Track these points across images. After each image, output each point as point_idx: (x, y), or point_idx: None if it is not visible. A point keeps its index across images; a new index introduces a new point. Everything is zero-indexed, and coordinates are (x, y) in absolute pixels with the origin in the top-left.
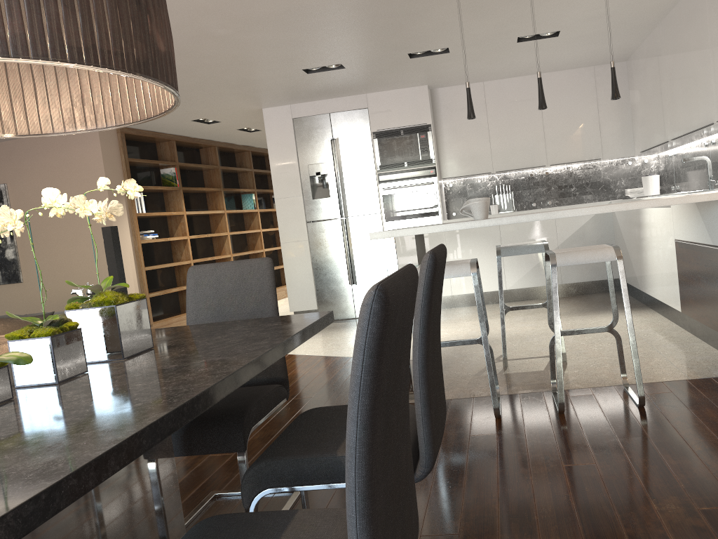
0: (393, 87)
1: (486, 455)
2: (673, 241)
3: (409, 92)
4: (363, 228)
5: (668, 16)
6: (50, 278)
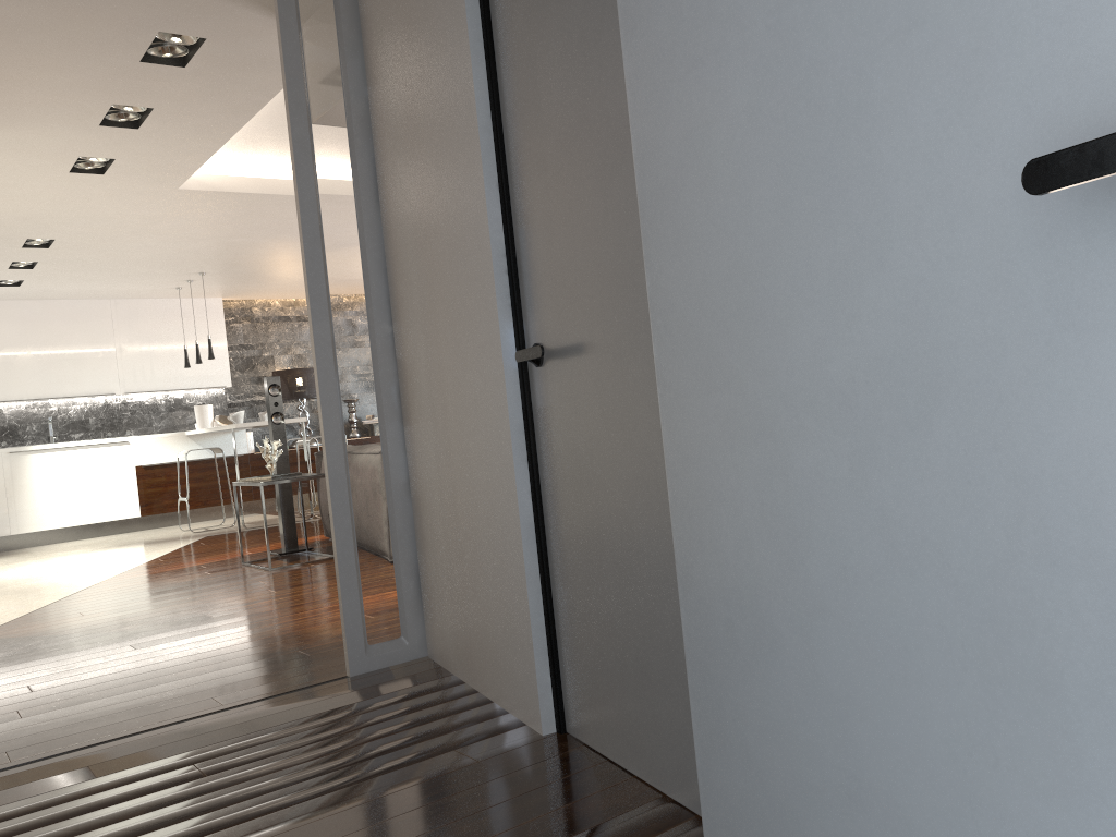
0: None
1: None
2: (132, 467)
3: None
4: None
5: (12, 302)
6: None
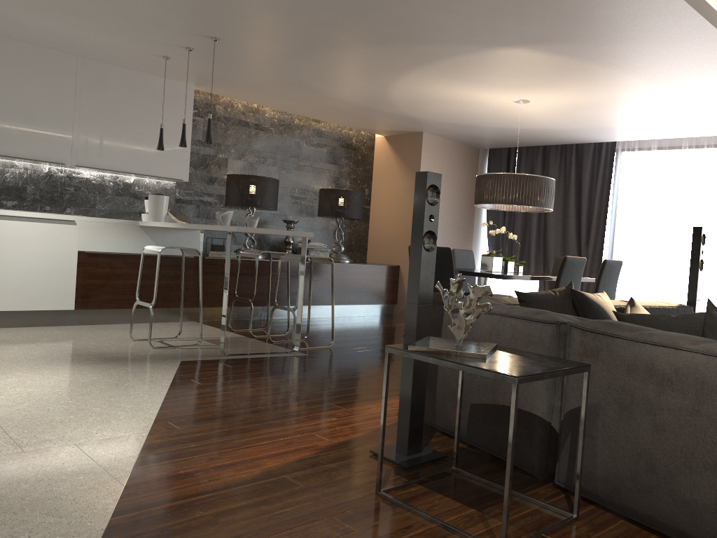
0: None
1: (346, 338)
2: (73, 252)
3: None
4: None
5: None
6: None
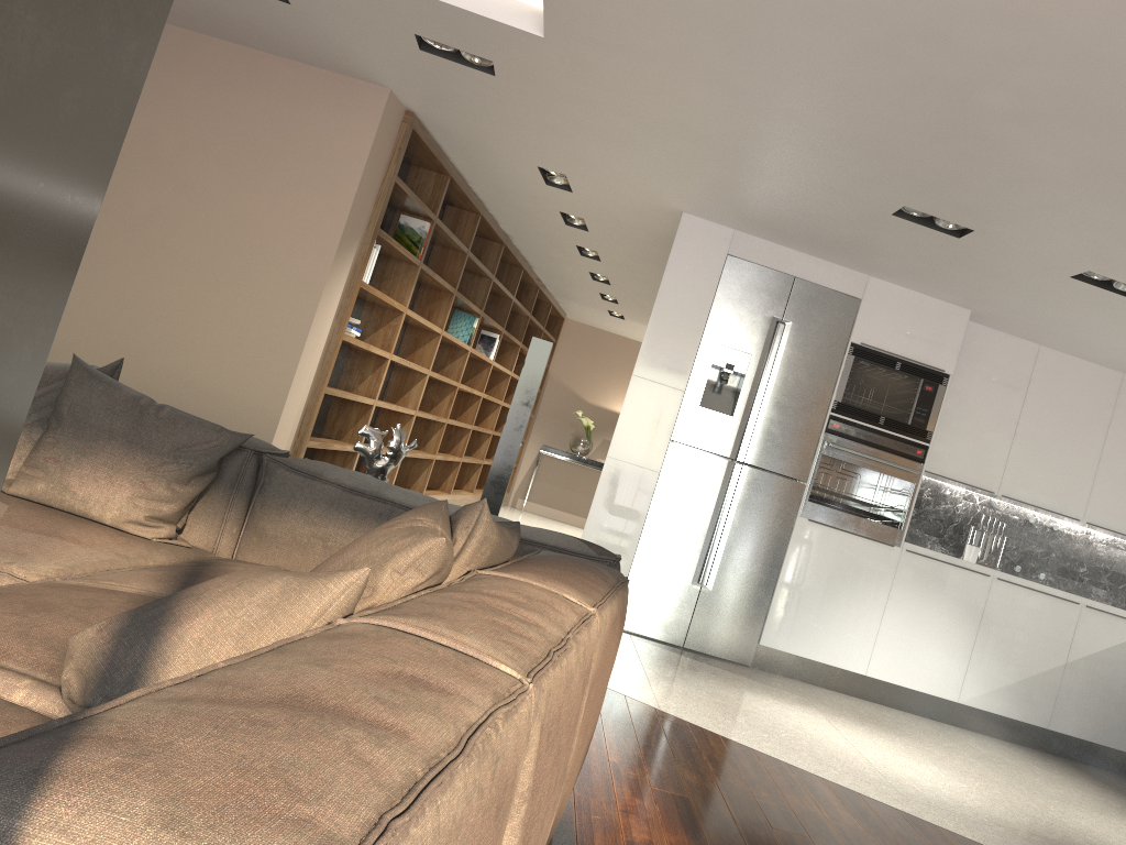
0: (925, 288)
1: None
2: None
3: (939, 308)
4: (766, 495)
5: None
6: (121, 324)
